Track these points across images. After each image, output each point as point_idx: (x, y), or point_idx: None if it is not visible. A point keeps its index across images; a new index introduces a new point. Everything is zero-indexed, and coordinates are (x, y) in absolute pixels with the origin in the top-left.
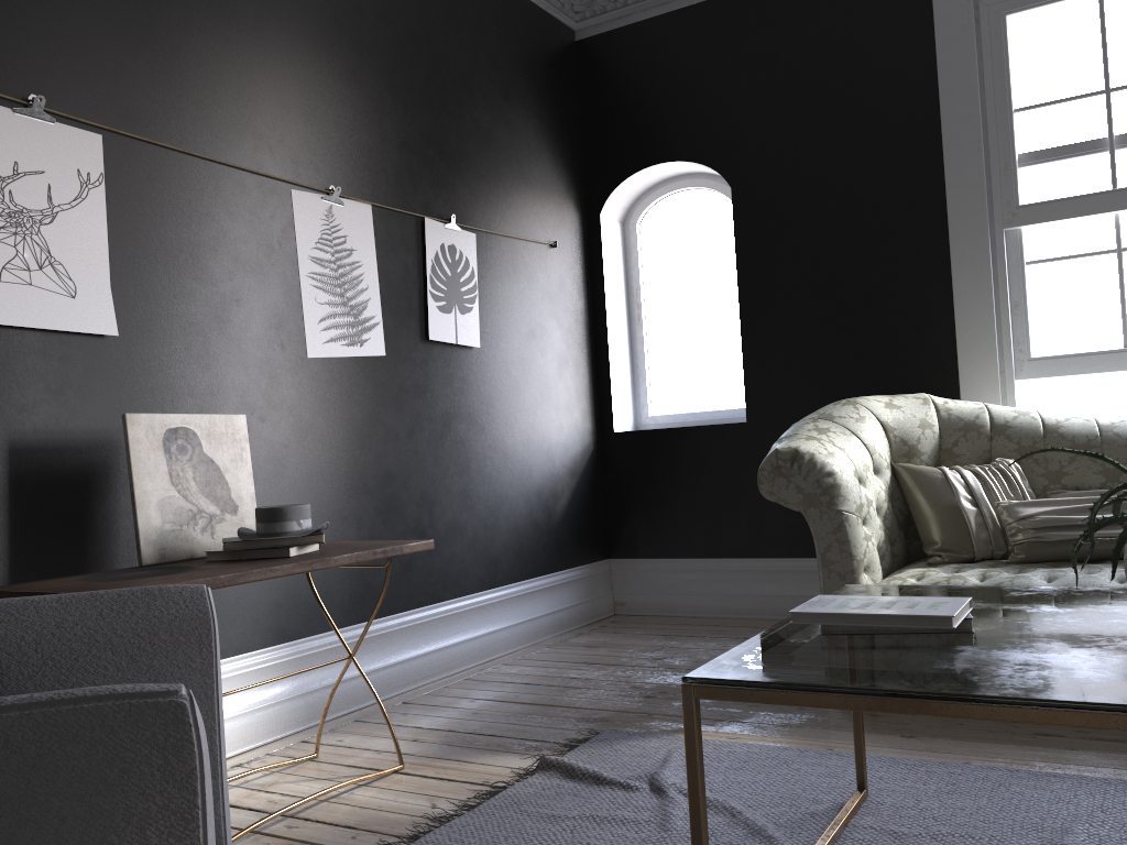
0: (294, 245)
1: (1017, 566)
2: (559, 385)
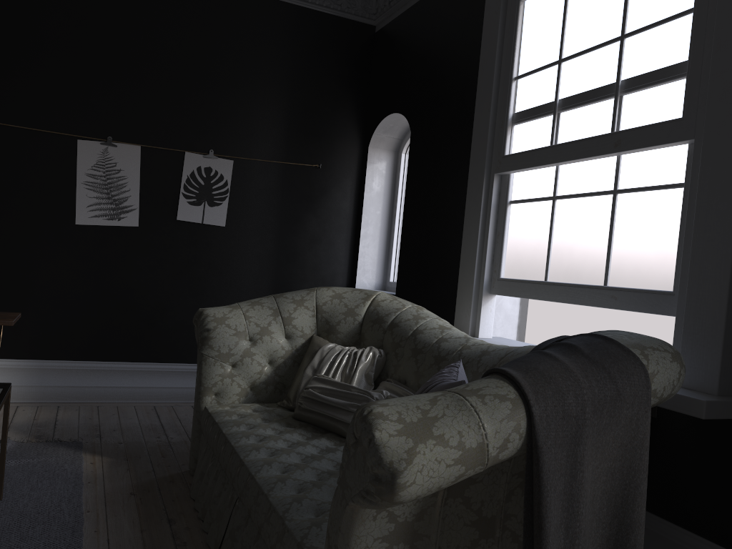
0: (75, 168)
1: (280, 418)
2: (308, 254)
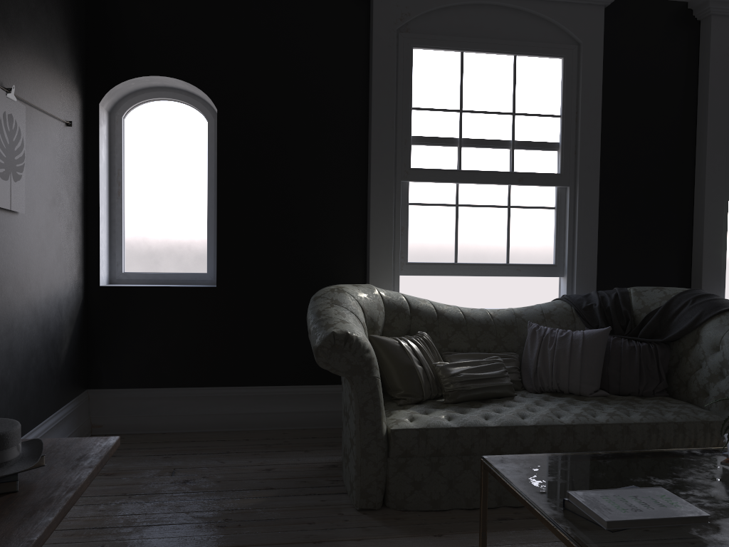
0: None
1: (456, 406)
2: (67, 246)
